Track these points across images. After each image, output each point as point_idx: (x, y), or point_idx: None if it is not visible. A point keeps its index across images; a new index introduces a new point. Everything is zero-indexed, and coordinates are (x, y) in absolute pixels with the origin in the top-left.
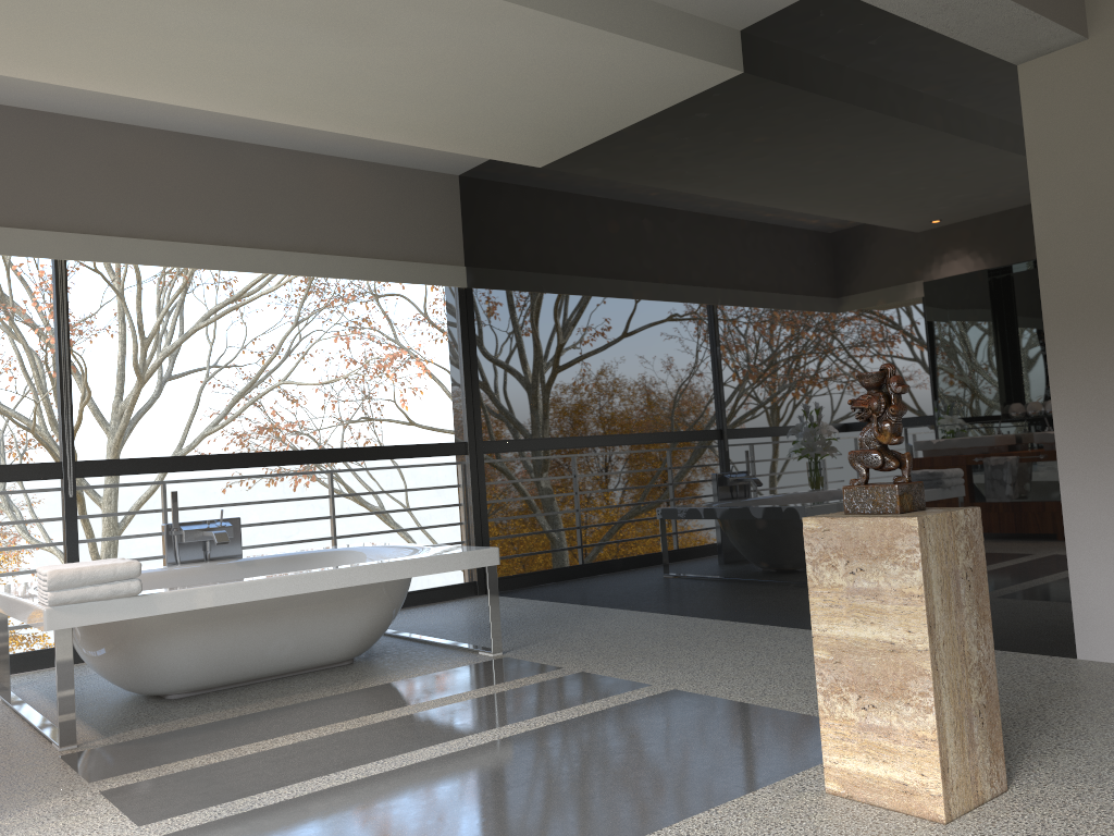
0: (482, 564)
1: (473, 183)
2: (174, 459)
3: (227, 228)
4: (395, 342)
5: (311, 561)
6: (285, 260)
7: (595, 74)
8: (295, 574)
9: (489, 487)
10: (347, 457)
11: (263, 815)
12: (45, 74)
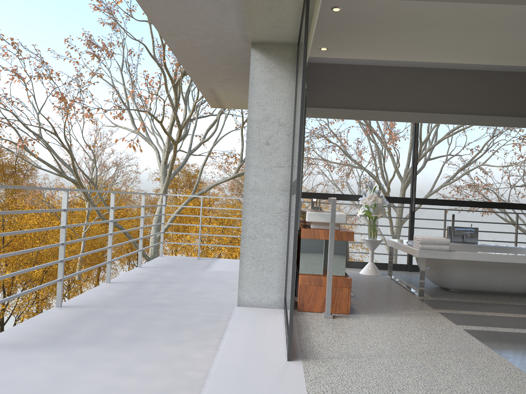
0: None
1: None
2: (451, 201)
3: (482, 107)
4: None
5: (508, 250)
6: (506, 120)
7: None
8: (507, 254)
9: None
10: None
11: (500, 333)
12: (425, 59)
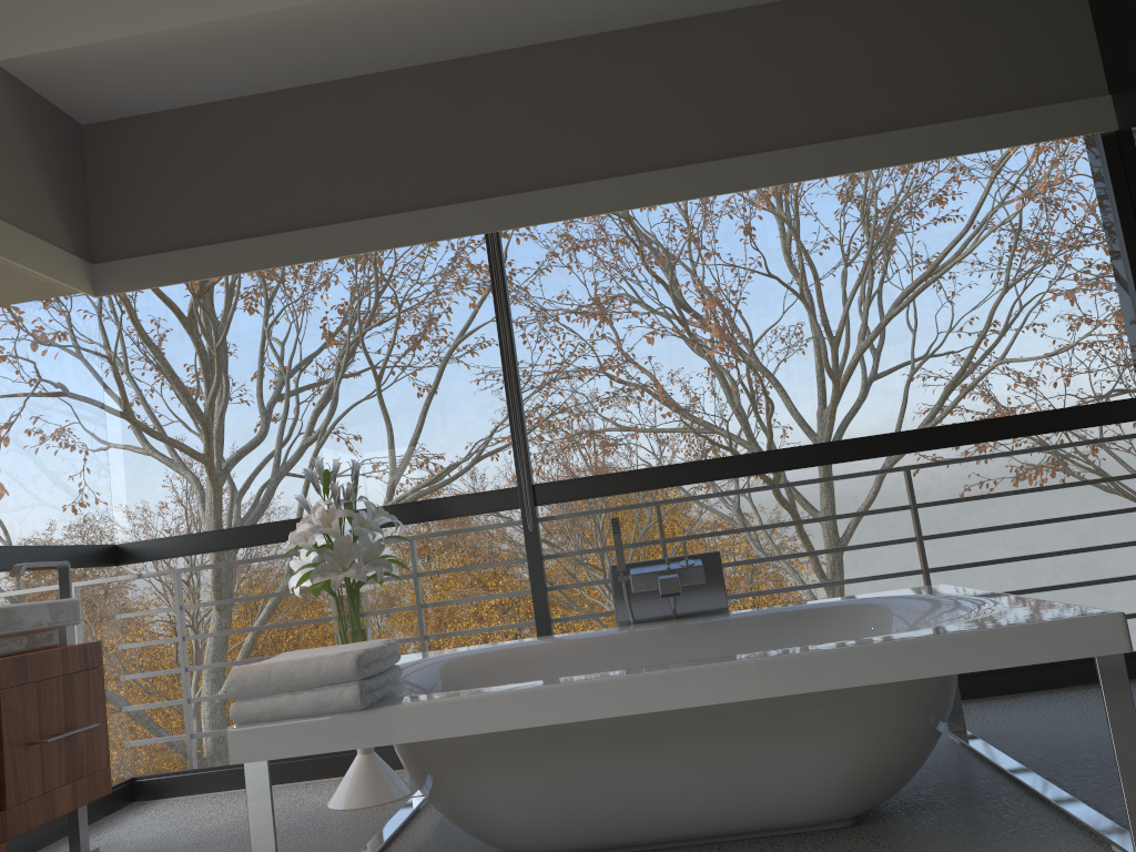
0: (1081, 652)
1: None
2: (657, 471)
3: (695, 138)
4: None
5: (822, 620)
6: (784, 163)
7: None
8: (639, 673)
9: None
10: (924, 444)
11: None
12: None
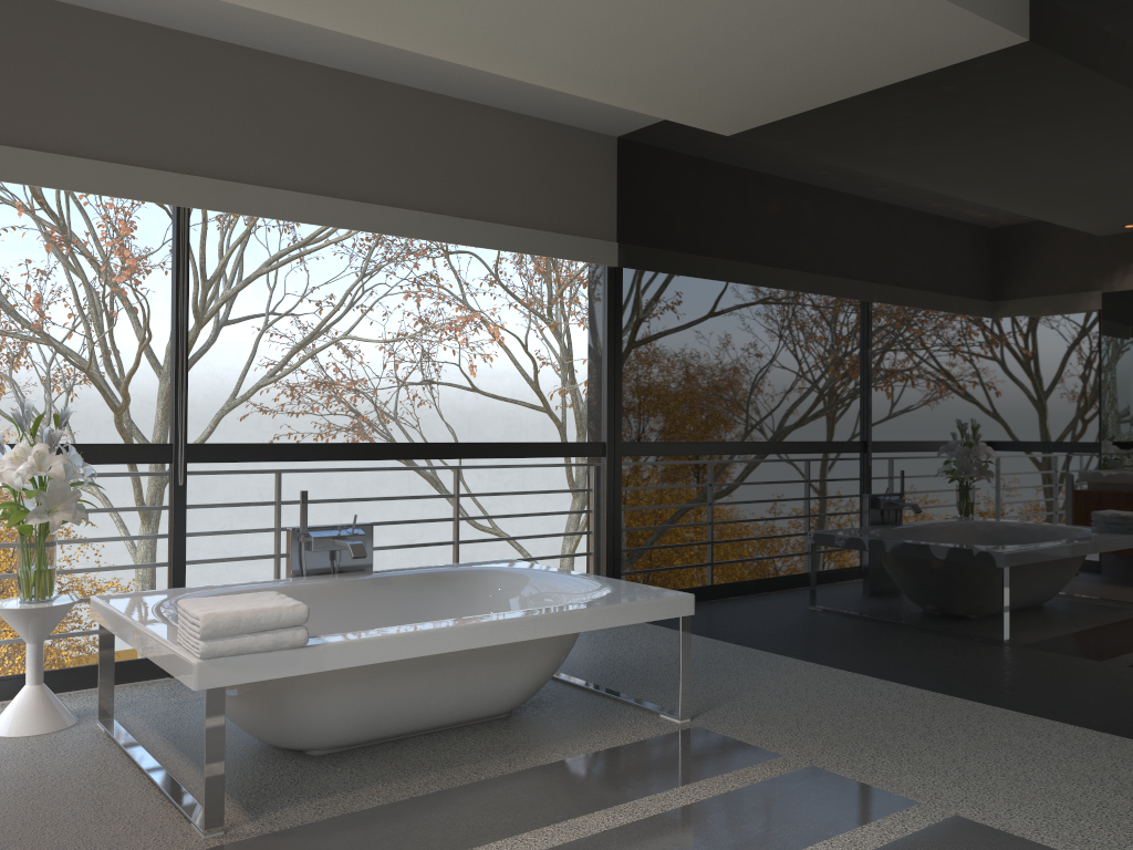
0: (676, 614)
1: (636, 147)
2: (294, 447)
3: (368, 181)
4: (463, 302)
5: (452, 581)
6: (427, 223)
7: (852, 30)
8: (477, 622)
9: (627, 495)
10: (479, 453)
11: None
12: None
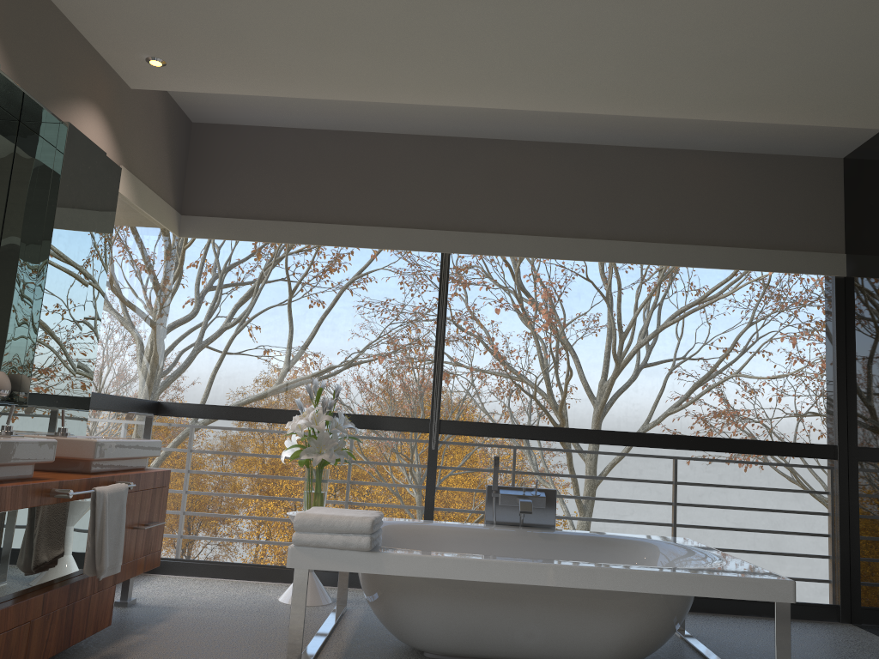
0: (768, 597)
1: (857, 163)
2: (521, 428)
3: (586, 222)
4: None
5: (614, 546)
6: (639, 250)
7: None
8: (527, 561)
9: (859, 500)
10: (690, 445)
11: None
12: (405, 96)
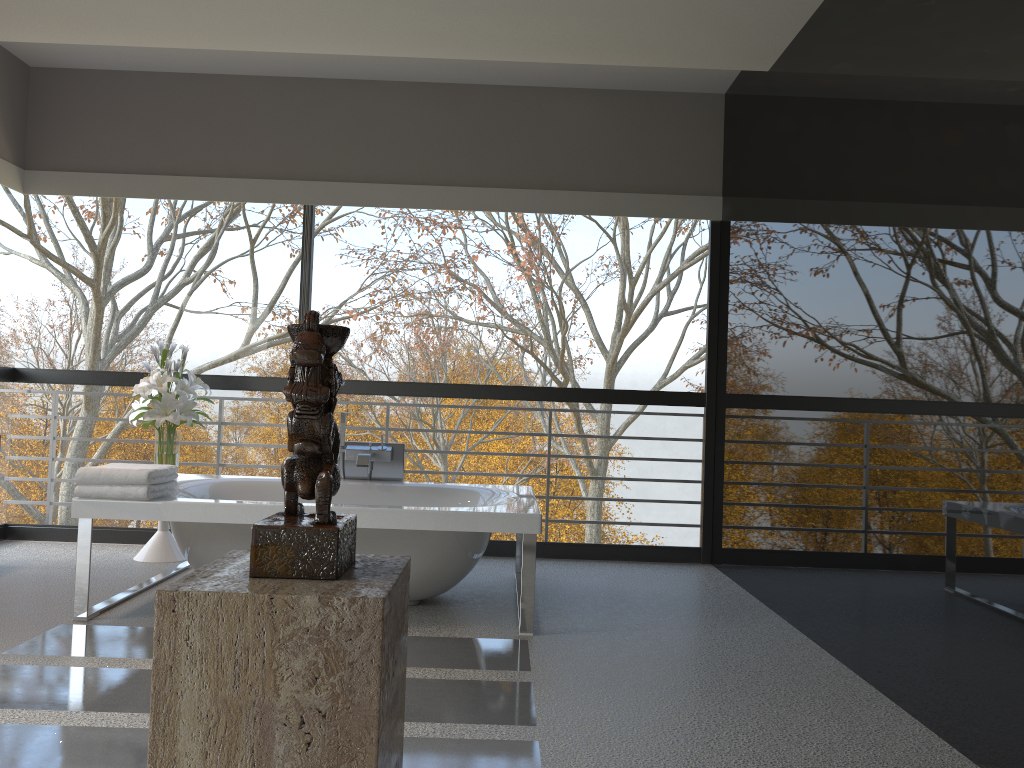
0: (516, 530)
1: (731, 100)
2: (389, 384)
3: (455, 168)
4: None
5: (448, 495)
6: (509, 198)
7: None
8: None
9: (719, 445)
10: (560, 397)
11: None
12: (221, 42)
